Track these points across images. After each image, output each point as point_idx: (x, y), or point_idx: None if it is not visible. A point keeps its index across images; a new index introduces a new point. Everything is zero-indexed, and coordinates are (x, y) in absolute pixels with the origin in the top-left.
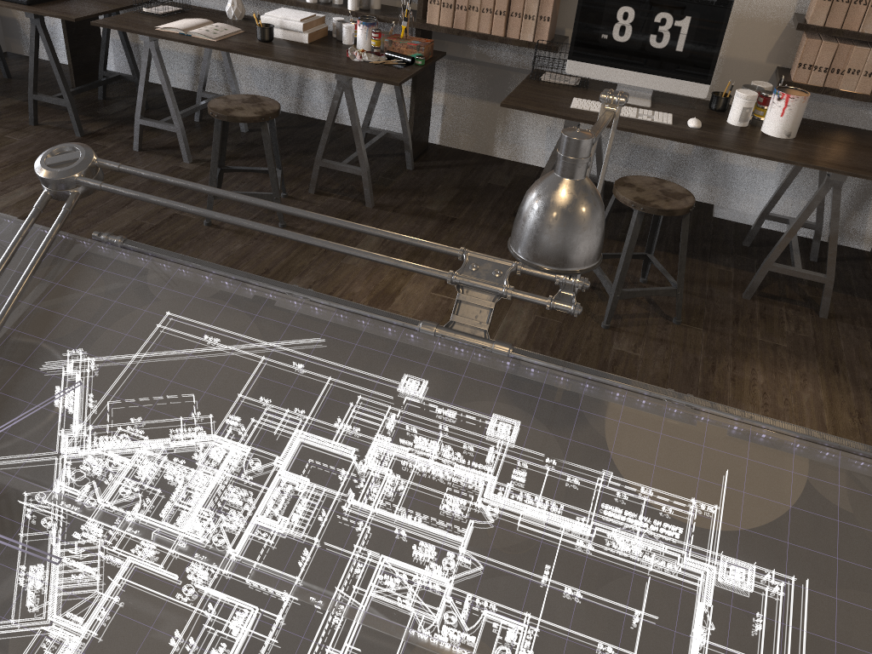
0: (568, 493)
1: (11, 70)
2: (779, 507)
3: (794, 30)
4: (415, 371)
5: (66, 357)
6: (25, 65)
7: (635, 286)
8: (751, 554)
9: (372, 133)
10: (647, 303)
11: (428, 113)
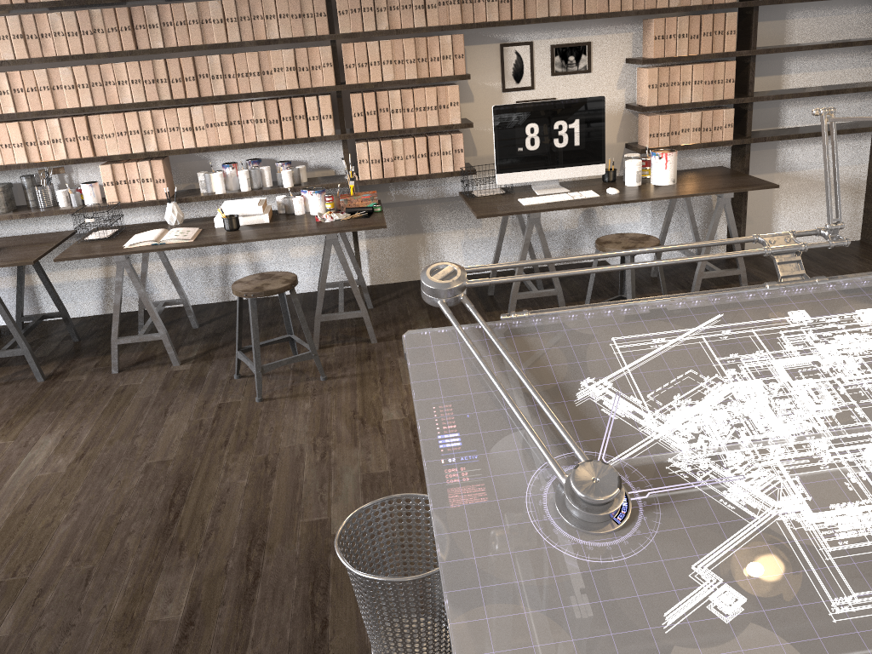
0: None
1: None
2: None
3: (628, 115)
4: (794, 307)
5: (589, 384)
6: None
7: None
8: None
9: (329, 287)
10: None
11: (360, 259)
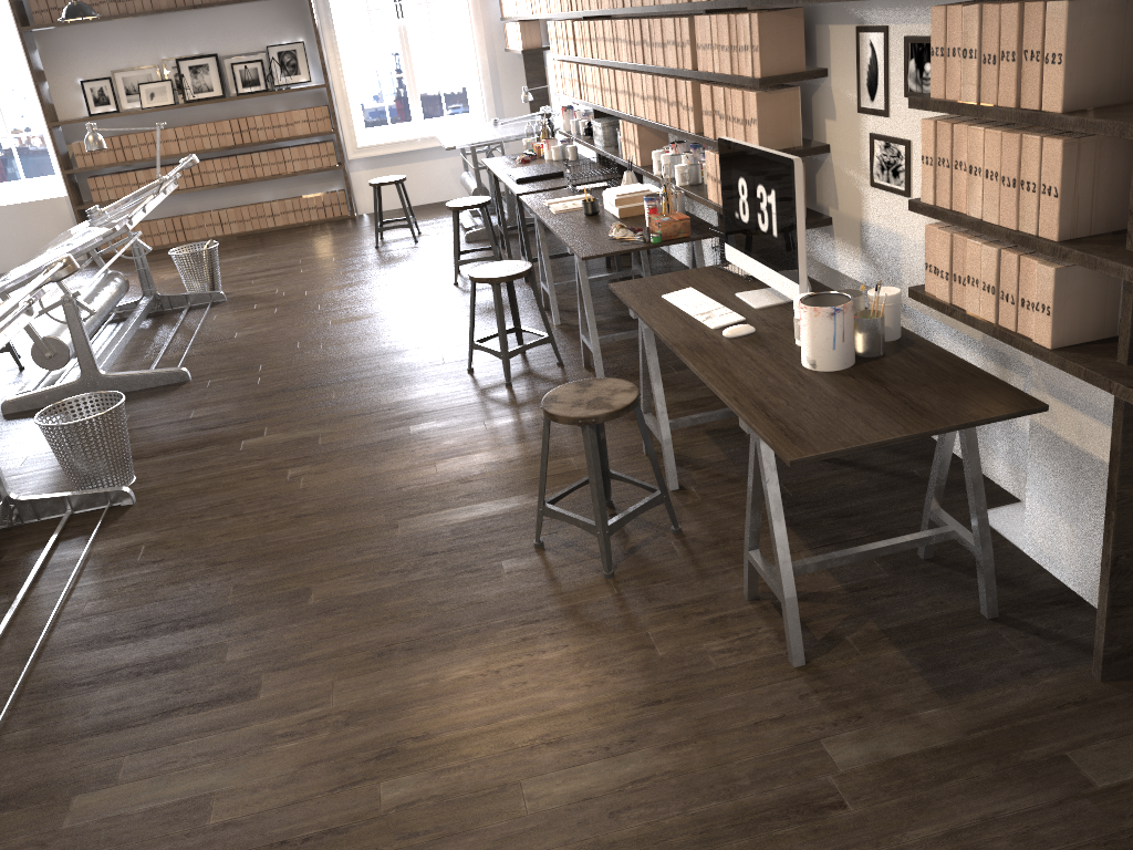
0: None
1: None
2: None
3: None
4: None
5: None
6: None
7: (656, 531)
8: None
9: None
10: (626, 548)
11: None
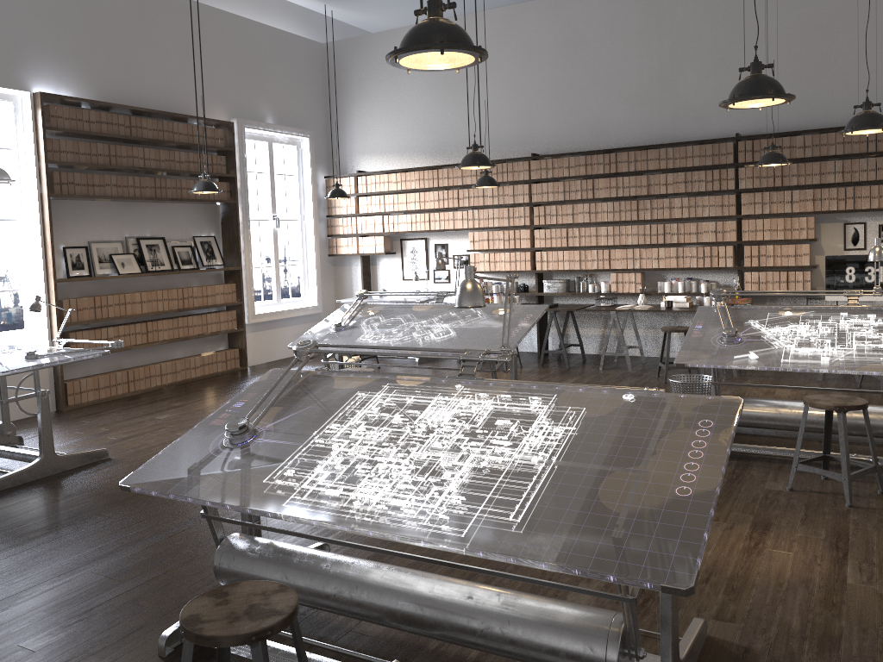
0: None
1: None
2: None
3: None
4: (843, 311)
5: (750, 320)
6: None
7: None
8: None
9: None
10: None
11: None
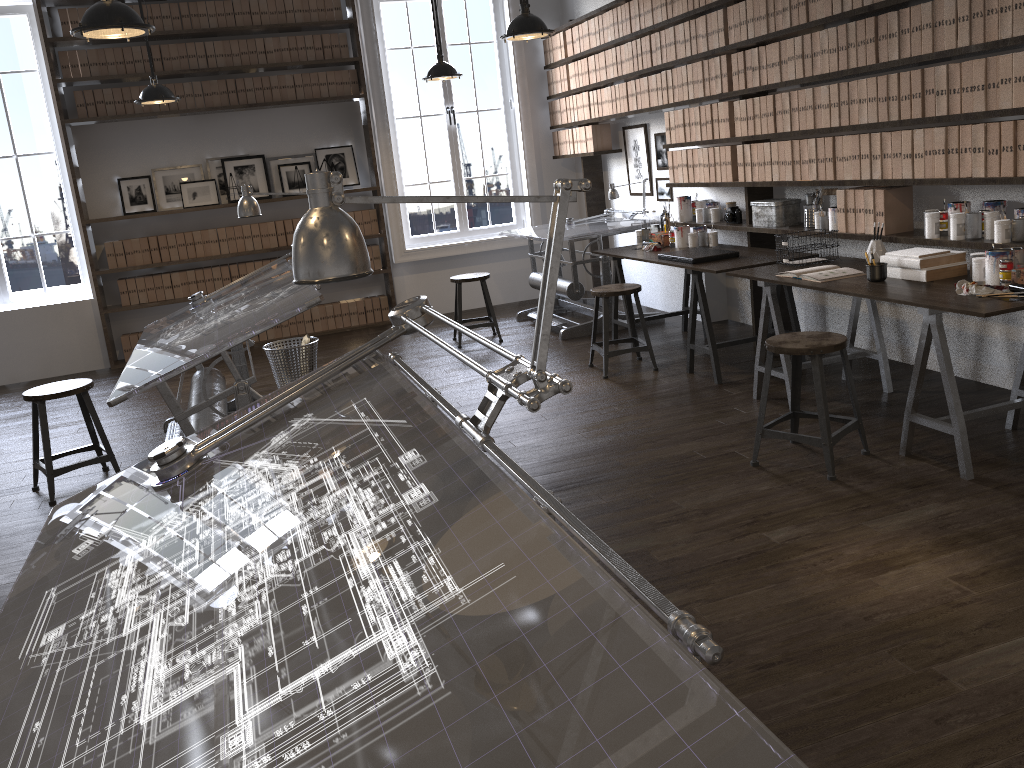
0: (383, 545)
1: (716, 332)
2: (490, 603)
3: None
4: (417, 447)
5: (301, 417)
6: (731, 329)
7: None
8: (420, 629)
9: None
10: None
11: None
